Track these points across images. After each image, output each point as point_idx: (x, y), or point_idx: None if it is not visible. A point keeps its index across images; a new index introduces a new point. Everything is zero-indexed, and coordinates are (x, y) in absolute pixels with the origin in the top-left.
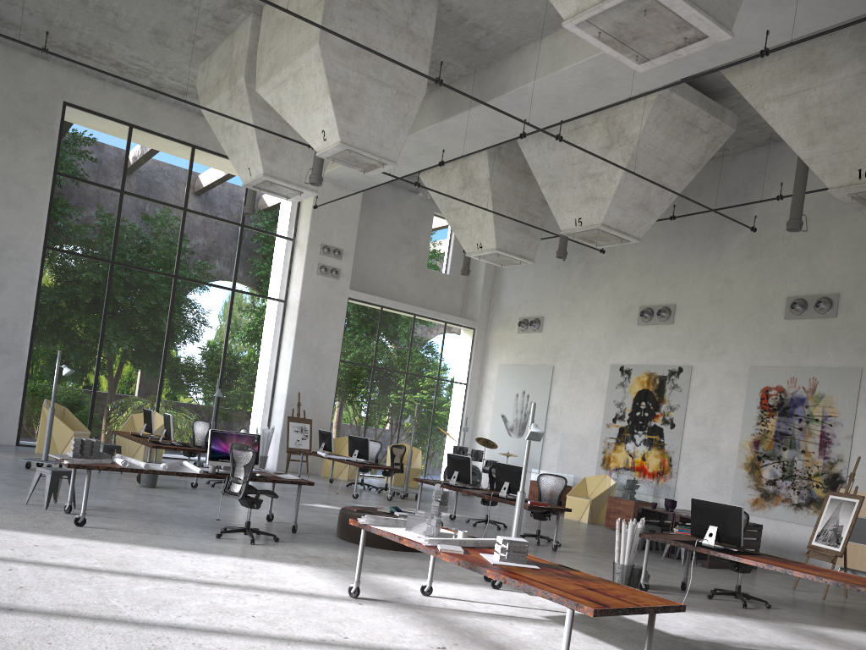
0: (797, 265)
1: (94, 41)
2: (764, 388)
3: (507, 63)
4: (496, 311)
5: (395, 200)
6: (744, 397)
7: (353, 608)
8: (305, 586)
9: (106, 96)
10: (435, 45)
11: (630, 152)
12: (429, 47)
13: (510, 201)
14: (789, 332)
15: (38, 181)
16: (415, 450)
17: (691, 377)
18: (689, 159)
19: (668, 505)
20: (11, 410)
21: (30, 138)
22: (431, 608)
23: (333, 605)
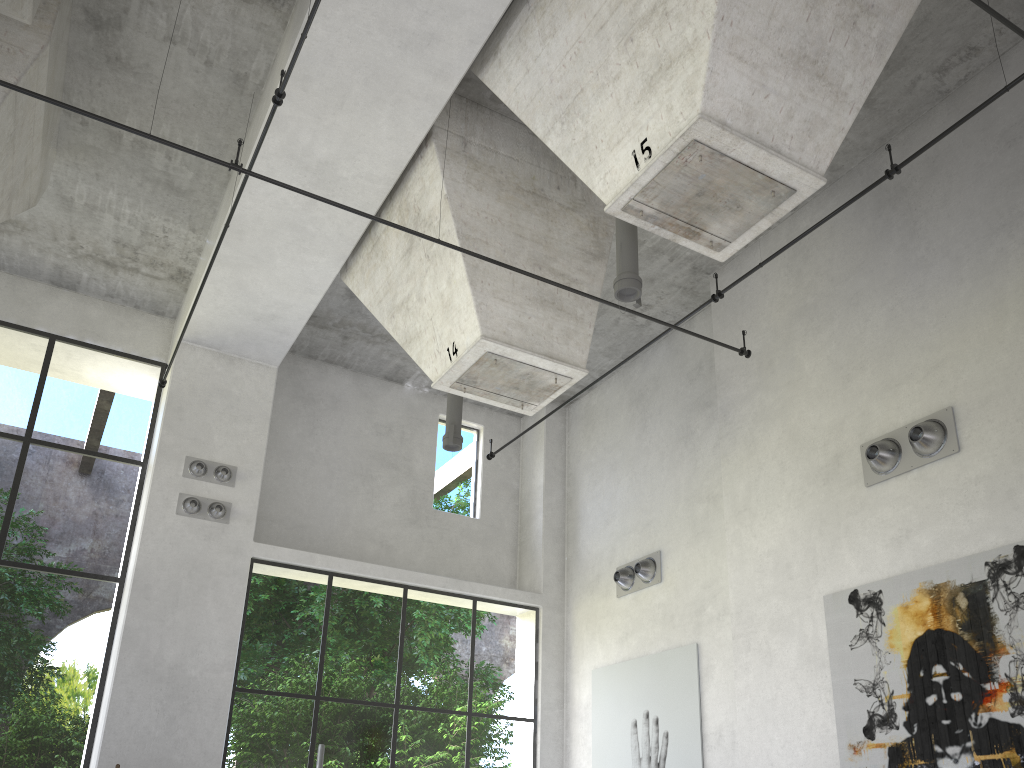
0: None
1: None
2: None
3: None
4: (574, 569)
5: (359, 394)
6: None
7: None
8: None
9: None
10: None
11: None
12: None
13: (505, 243)
14: None
15: None
16: None
17: None
18: None
19: None
20: None
21: None
22: None
23: None
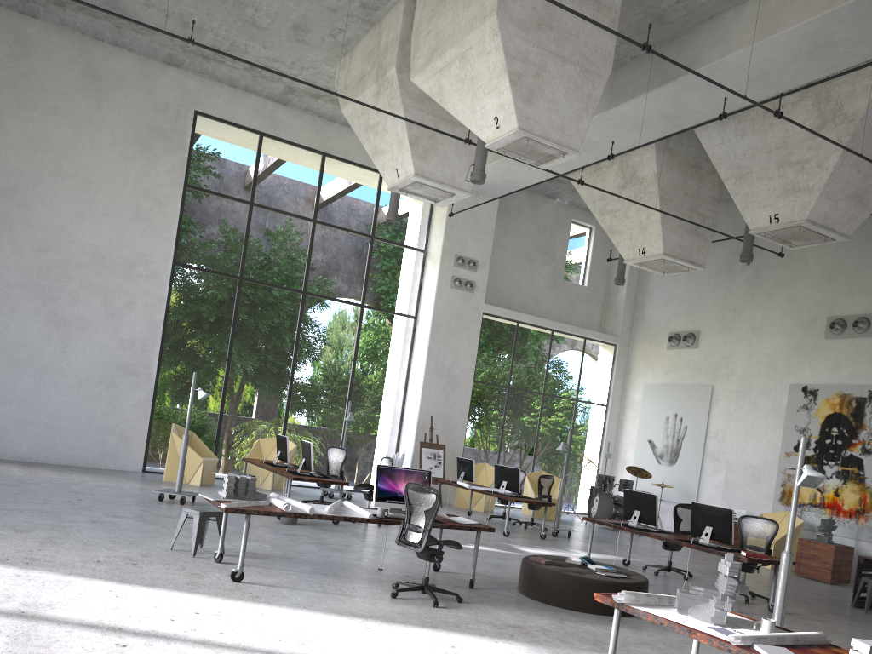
0: None
1: (229, 43)
2: None
3: (697, 36)
4: (639, 325)
5: (531, 206)
6: None
7: None
8: None
9: (236, 103)
10: None
11: (850, 132)
12: (616, 17)
13: (679, 199)
14: None
15: (168, 194)
16: (555, 479)
17: None
18: None
19: None
20: (138, 434)
21: (161, 150)
22: None
23: None
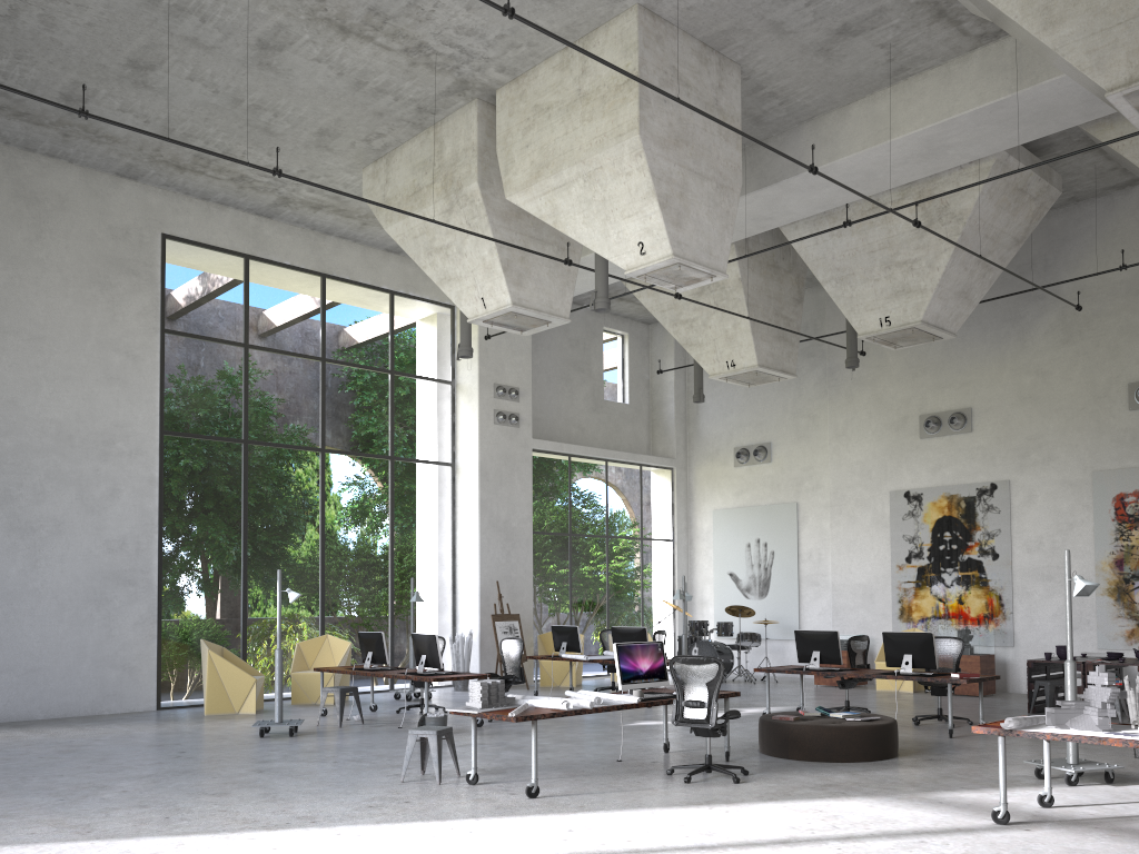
0: (1135, 344)
1: (222, 151)
2: (1117, 495)
3: (797, 137)
4: (695, 442)
5: None
6: (1091, 509)
7: (1039, 837)
8: (928, 821)
9: (212, 220)
10: None
11: (959, 231)
12: (738, 126)
13: (764, 303)
14: (1138, 424)
15: (143, 344)
16: None
17: (1010, 493)
18: (1014, 232)
19: (1063, 653)
20: (145, 661)
21: (126, 287)
22: (1093, 821)
23: (1013, 837)
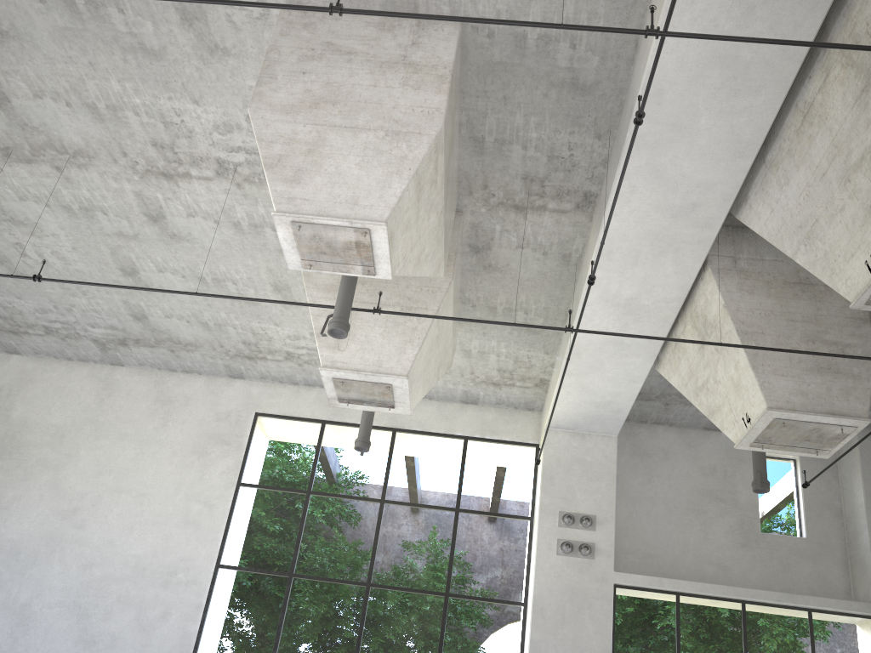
0: None
1: (250, 332)
2: None
3: (632, 78)
4: None
5: (684, 444)
6: None
7: None
8: None
9: (299, 398)
10: (527, 120)
11: None
12: (446, 72)
13: (779, 329)
14: None
15: (220, 495)
16: None
17: None
18: None
19: None
20: None
21: (217, 454)
22: None
23: None
